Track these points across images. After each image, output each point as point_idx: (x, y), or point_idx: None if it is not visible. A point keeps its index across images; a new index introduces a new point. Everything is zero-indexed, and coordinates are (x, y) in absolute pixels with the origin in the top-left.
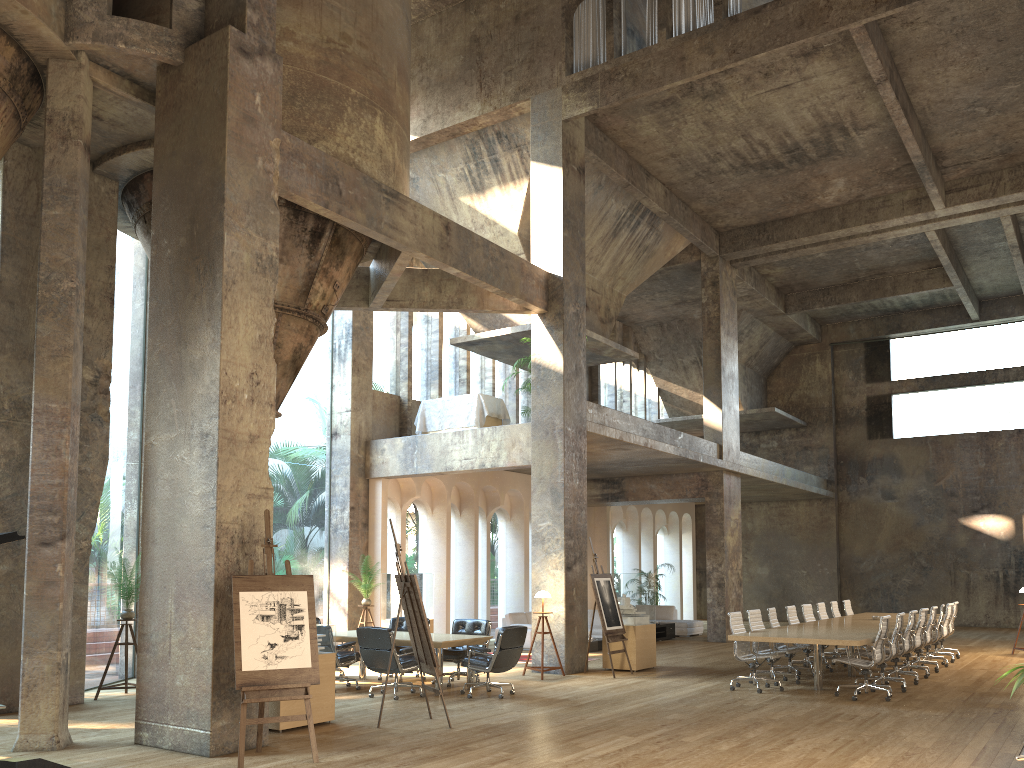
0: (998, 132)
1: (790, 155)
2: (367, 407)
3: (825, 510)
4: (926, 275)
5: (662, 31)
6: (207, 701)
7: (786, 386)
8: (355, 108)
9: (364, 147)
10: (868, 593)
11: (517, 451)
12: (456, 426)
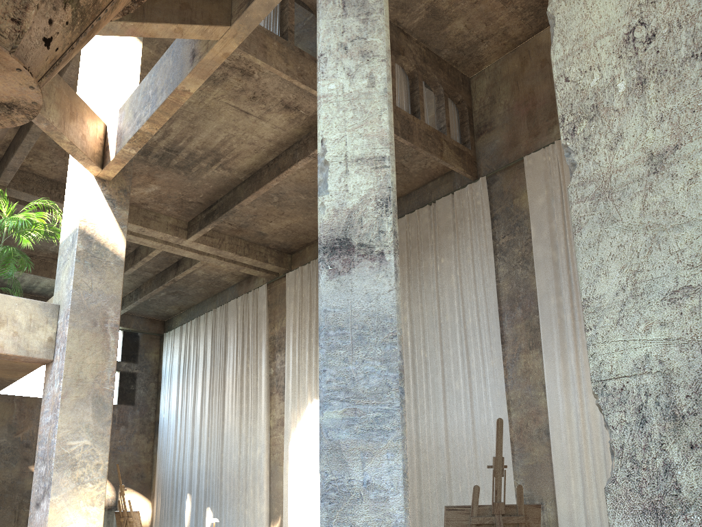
0: (259, 214)
1: (165, 152)
2: None
3: None
4: None
5: None
6: None
7: None
8: None
9: None
10: None
11: (9, 333)
12: None
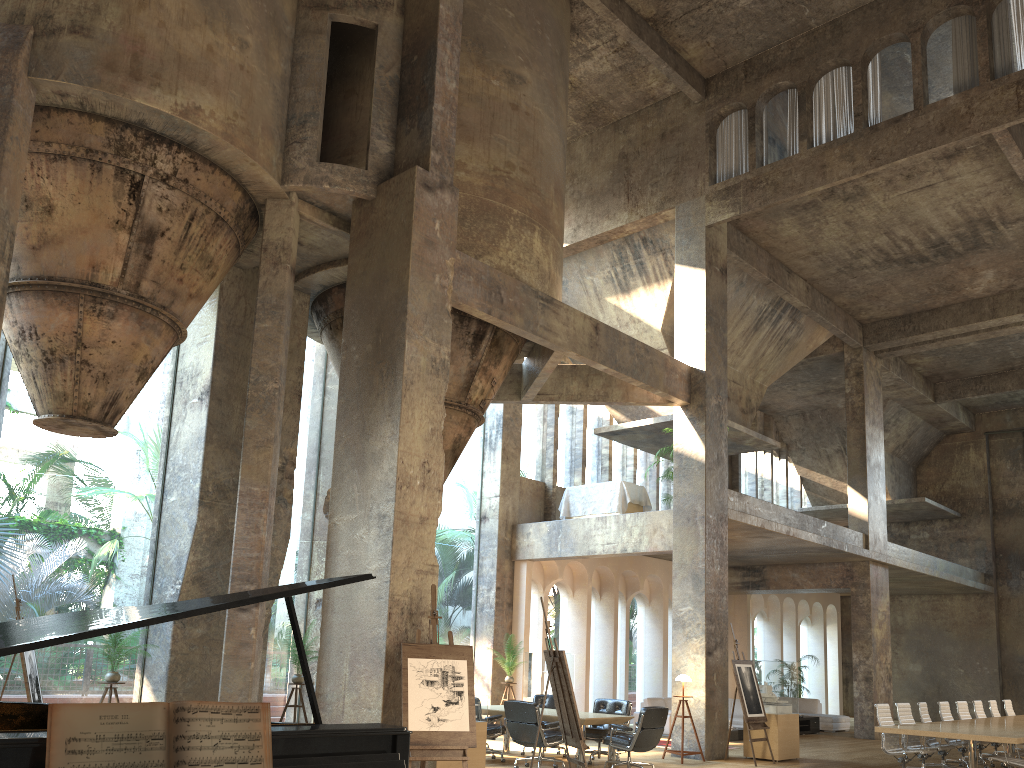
0: None
1: (935, 249)
2: (514, 493)
3: (983, 605)
4: None
5: (803, 142)
6: None
7: (937, 476)
8: (516, 225)
9: (523, 259)
10: None
11: (658, 537)
12: (599, 512)
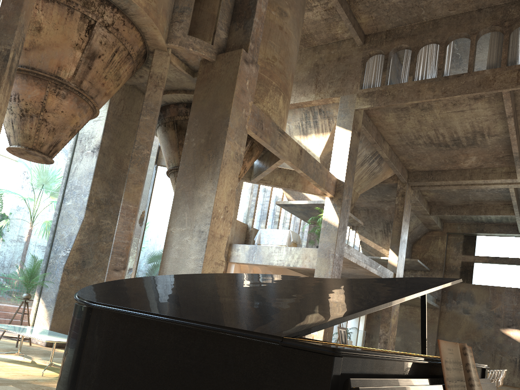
0: None
1: (454, 142)
2: (233, 227)
3: (433, 314)
4: (502, 208)
5: (410, 77)
6: None
7: (422, 249)
8: (273, 90)
9: (274, 109)
10: None
11: (307, 261)
12: (275, 244)
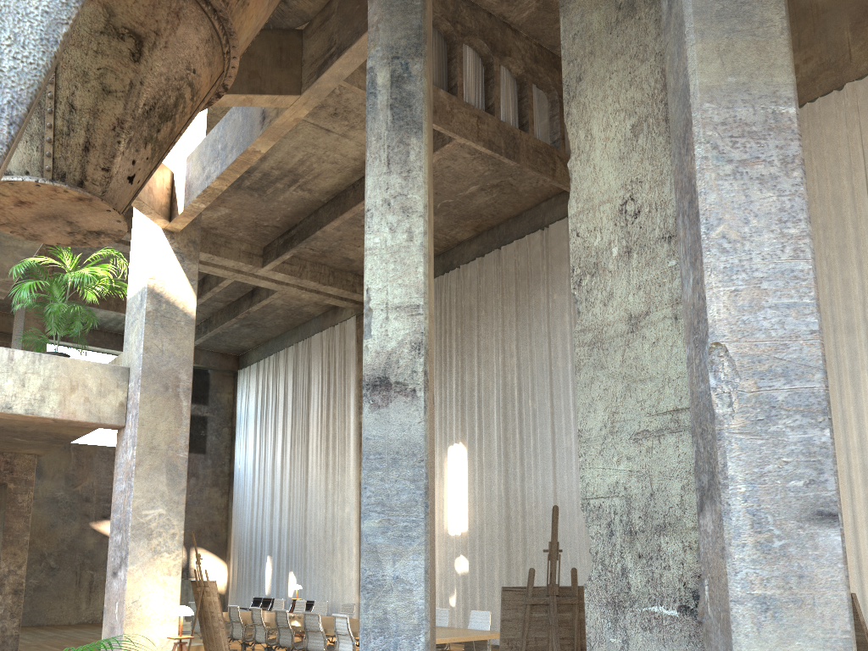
0: (345, 239)
1: None
2: None
3: None
4: None
5: None
6: None
7: None
8: None
9: None
10: None
11: (80, 399)
12: None
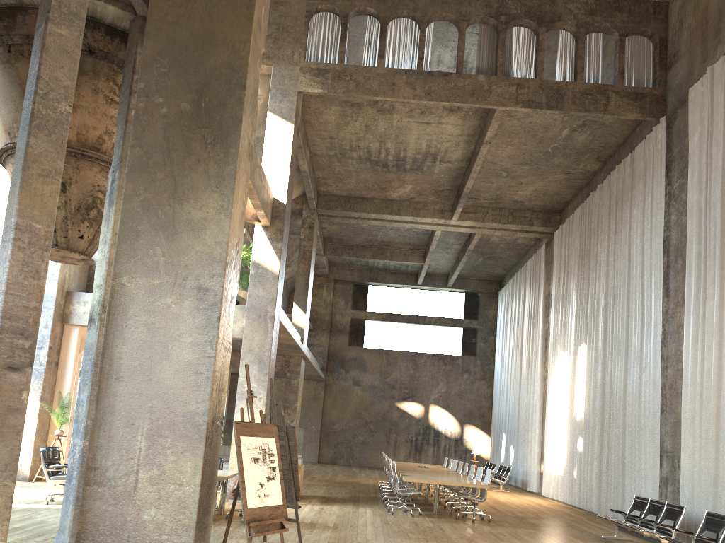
0: (502, 188)
1: (396, 162)
2: None
3: (318, 388)
4: (410, 253)
5: (381, 60)
6: (189, 535)
7: None
8: None
9: None
10: (337, 444)
11: None
12: None
